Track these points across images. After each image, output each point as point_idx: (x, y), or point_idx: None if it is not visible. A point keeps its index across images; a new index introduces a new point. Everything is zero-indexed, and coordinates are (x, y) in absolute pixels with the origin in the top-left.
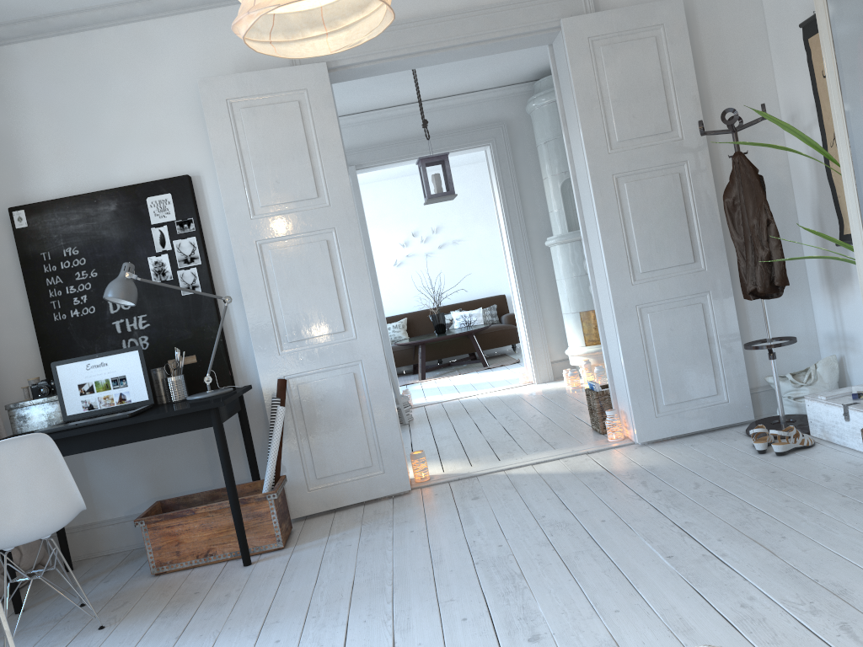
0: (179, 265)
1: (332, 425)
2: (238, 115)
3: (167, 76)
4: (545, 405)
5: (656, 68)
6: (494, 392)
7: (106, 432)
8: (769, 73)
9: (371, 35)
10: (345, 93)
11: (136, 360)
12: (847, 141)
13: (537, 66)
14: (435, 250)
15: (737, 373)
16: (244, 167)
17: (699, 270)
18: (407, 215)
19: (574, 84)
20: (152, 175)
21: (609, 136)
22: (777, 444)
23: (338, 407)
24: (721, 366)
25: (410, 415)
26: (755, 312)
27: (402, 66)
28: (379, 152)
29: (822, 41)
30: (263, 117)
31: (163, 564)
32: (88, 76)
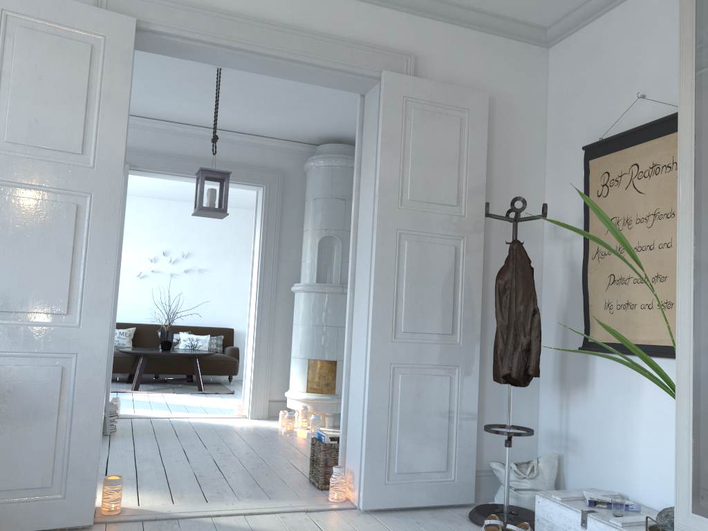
0: None
1: (13, 426)
2: (12, 32)
3: None
4: (259, 443)
5: (455, 145)
6: (207, 418)
7: None
8: (541, 184)
9: None
10: (141, 91)
11: None
12: (692, 239)
13: (324, 132)
14: (180, 273)
15: (467, 453)
16: None
17: (454, 343)
18: (163, 234)
19: (381, 133)
20: None
21: (402, 192)
22: None
23: (29, 404)
24: (456, 442)
25: (114, 426)
26: (492, 395)
27: (217, 58)
28: (158, 160)
29: (680, 133)
30: (42, 45)
31: None
32: None
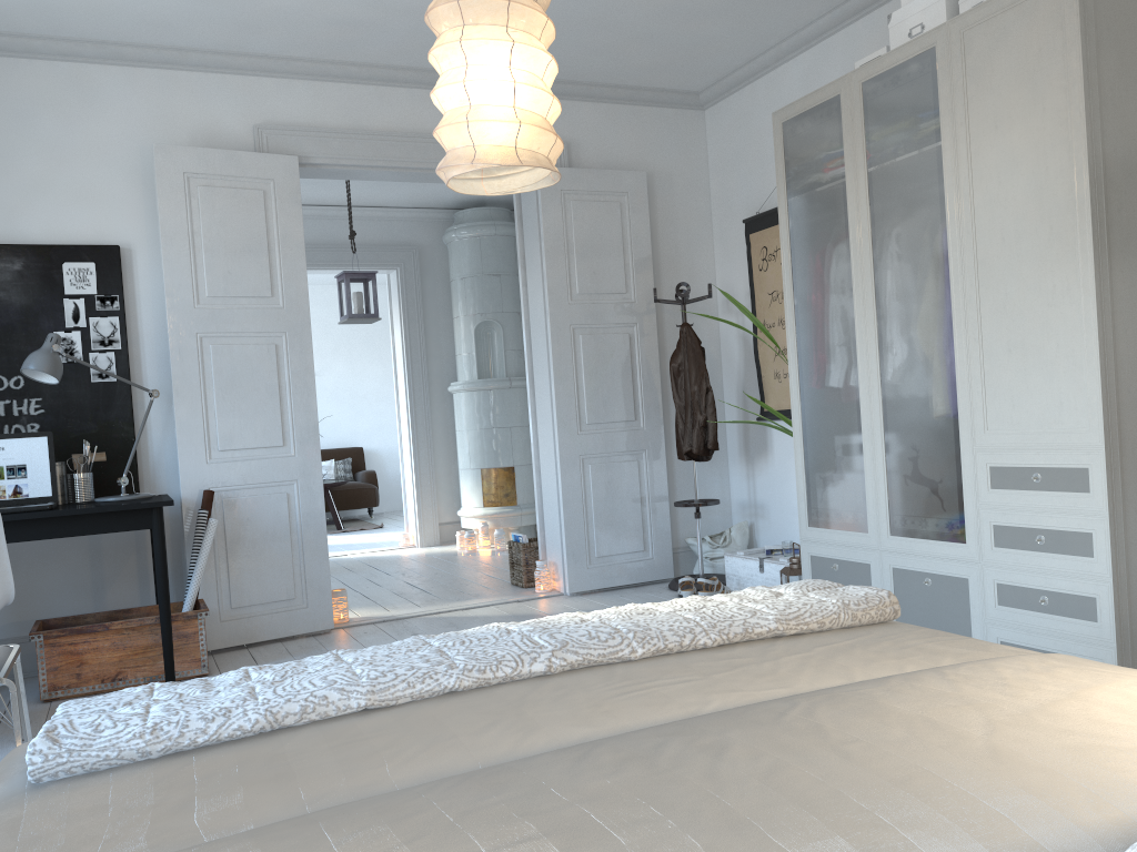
0: (94, 347)
1: (257, 549)
2: (195, 193)
3: (107, 130)
4: (444, 565)
5: (618, 232)
6: (370, 552)
7: (19, 524)
8: (710, 256)
9: (524, 189)
10: None
11: (44, 447)
12: (794, 328)
13: (464, 196)
14: None
15: (662, 531)
16: (194, 249)
17: (638, 429)
18: None
19: (544, 231)
20: (70, 238)
21: (571, 287)
22: (703, 591)
23: (266, 529)
24: (650, 523)
25: None
26: (681, 475)
27: (371, 176)
28: None
29: (782, 247)
30: (223, 200)
31: (57, 689)
32: (5, 109)
